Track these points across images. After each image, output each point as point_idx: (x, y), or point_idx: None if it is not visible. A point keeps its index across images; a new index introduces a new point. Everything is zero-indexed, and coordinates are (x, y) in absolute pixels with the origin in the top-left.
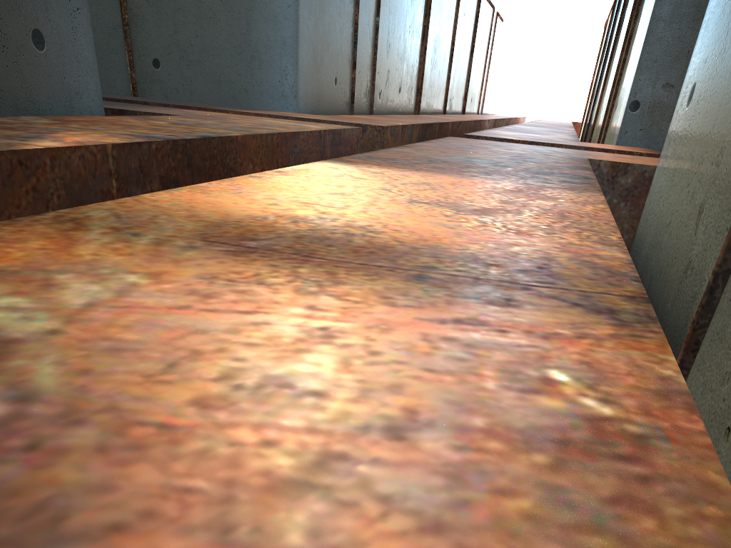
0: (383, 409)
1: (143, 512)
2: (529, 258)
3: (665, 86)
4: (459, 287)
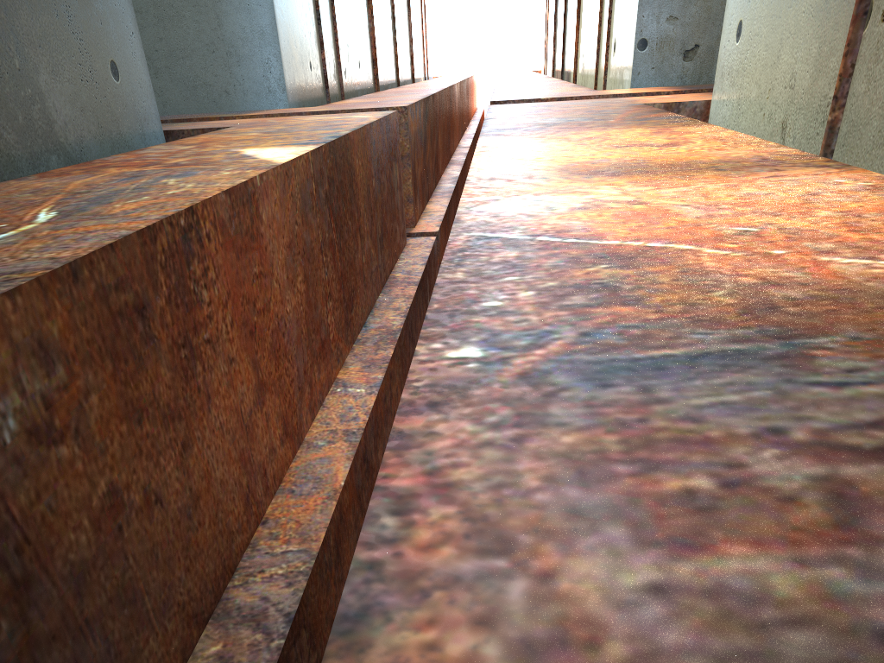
0: (797, 193)
1: (780, 209)
2: (750, 157)
3: (669, 19)
4: (745, 170)
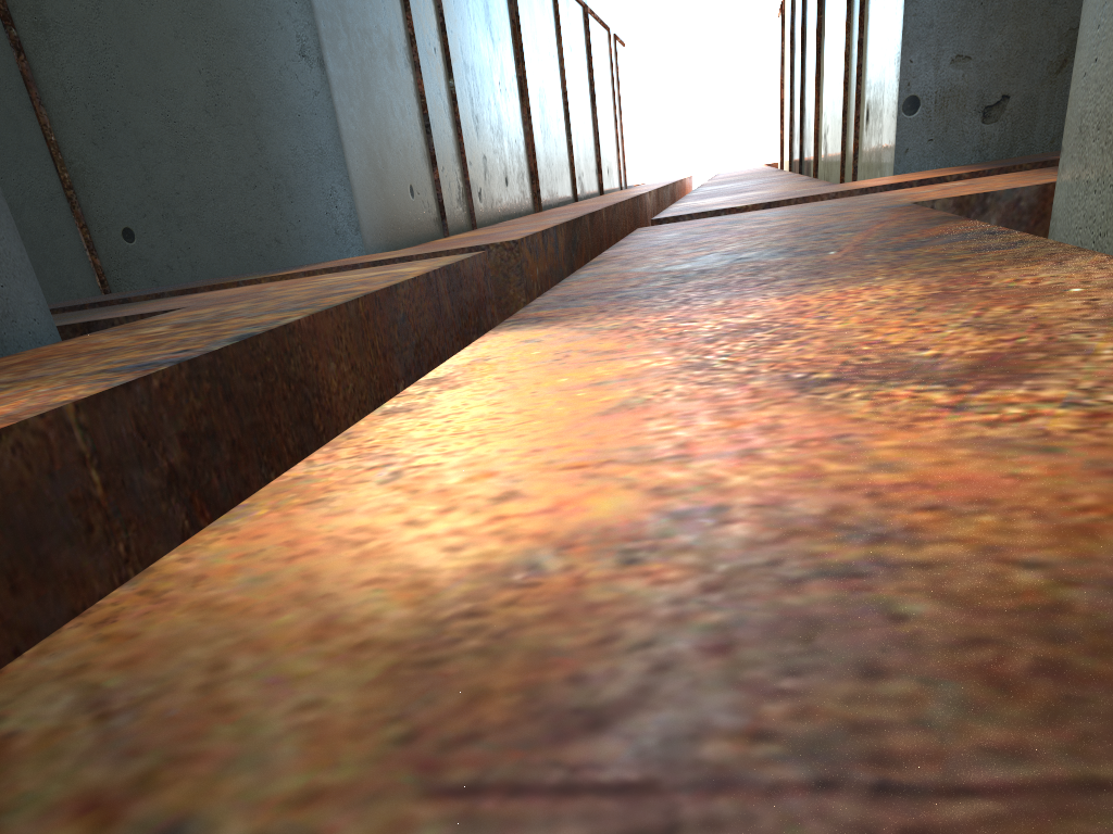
0: None
1: None
2: None
3: (956, 61)
4: None
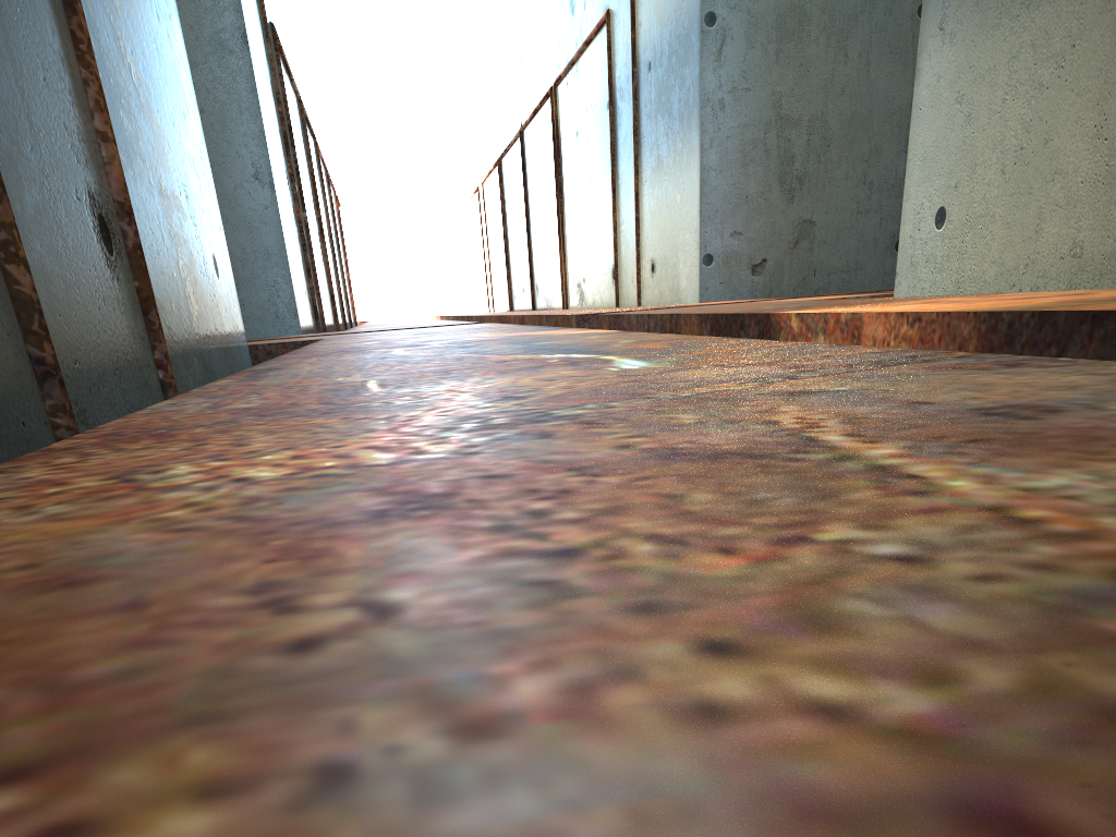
0: None
1: None
2: None
3: (733, 235)
4: None
